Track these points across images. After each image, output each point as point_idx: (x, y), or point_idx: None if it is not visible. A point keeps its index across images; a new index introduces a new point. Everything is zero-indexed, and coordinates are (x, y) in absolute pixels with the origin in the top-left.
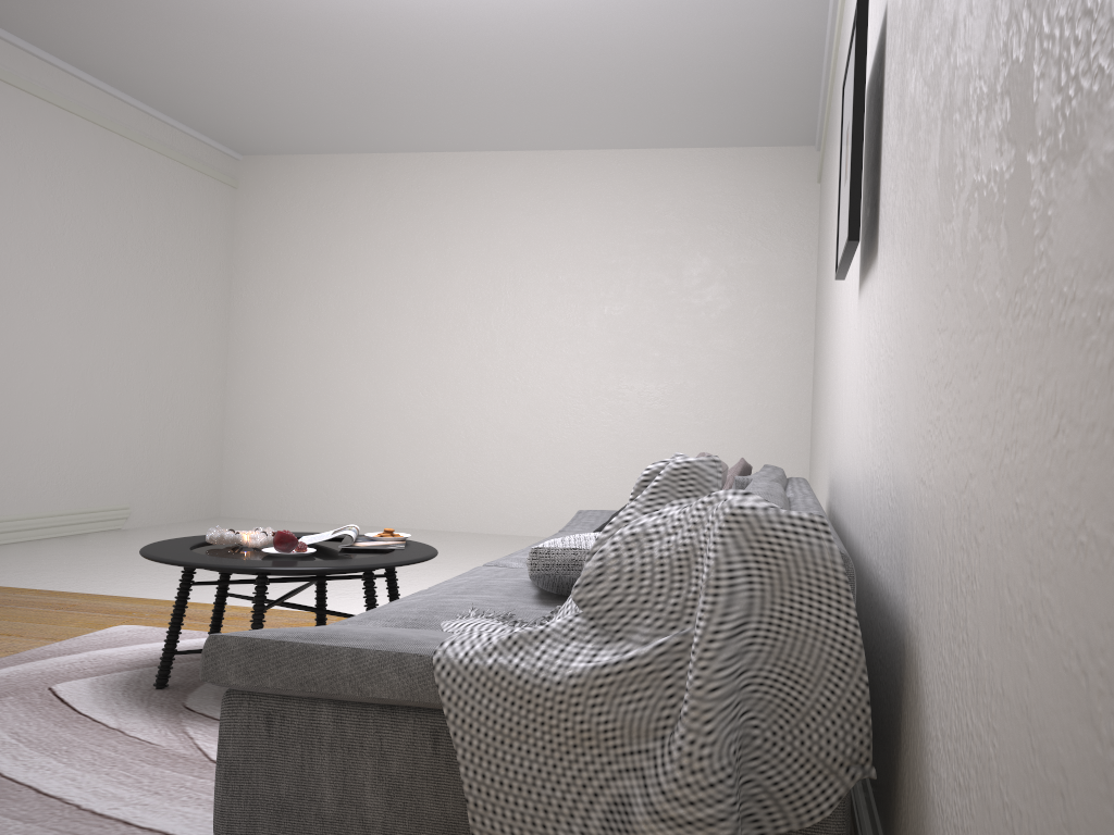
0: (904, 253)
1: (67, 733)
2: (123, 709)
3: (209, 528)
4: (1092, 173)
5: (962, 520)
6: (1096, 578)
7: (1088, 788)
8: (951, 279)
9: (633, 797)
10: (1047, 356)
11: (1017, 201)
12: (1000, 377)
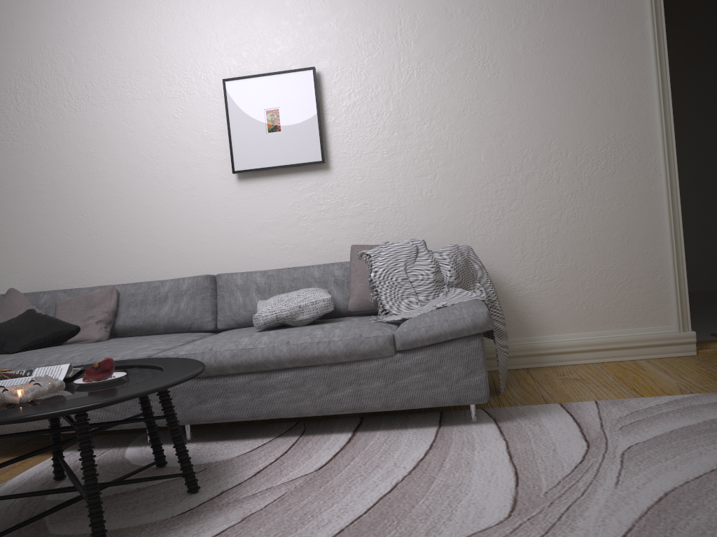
0: (420, 176)
1: (257, 531)
2: (181, 536)
3: (0, 393)
4: (608, 181)
5: (537, 234)
6: (618, 226)
7: (620, 248)
8: (509, 188)
9: (496, 325)
10: (592, 202)
11: (569, 179)
12: (563, 206)
